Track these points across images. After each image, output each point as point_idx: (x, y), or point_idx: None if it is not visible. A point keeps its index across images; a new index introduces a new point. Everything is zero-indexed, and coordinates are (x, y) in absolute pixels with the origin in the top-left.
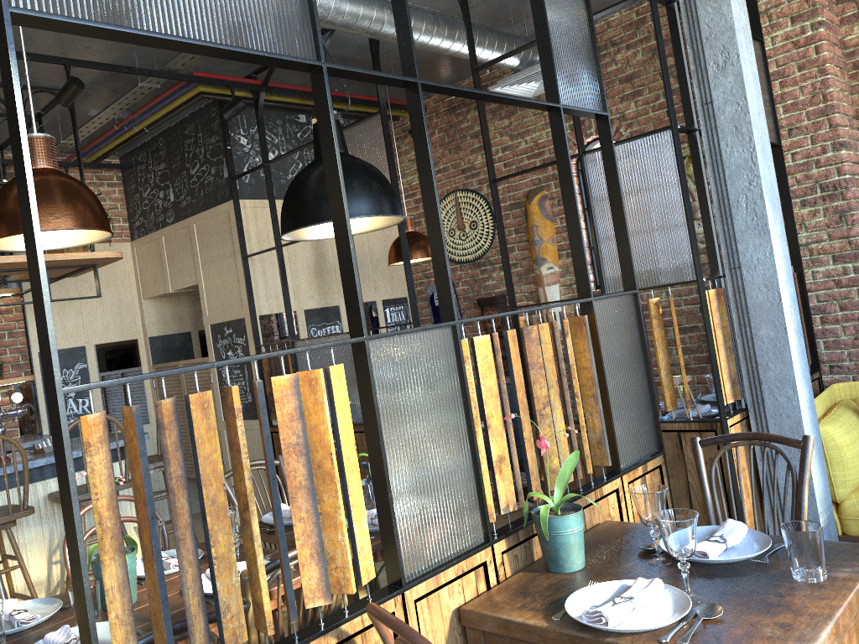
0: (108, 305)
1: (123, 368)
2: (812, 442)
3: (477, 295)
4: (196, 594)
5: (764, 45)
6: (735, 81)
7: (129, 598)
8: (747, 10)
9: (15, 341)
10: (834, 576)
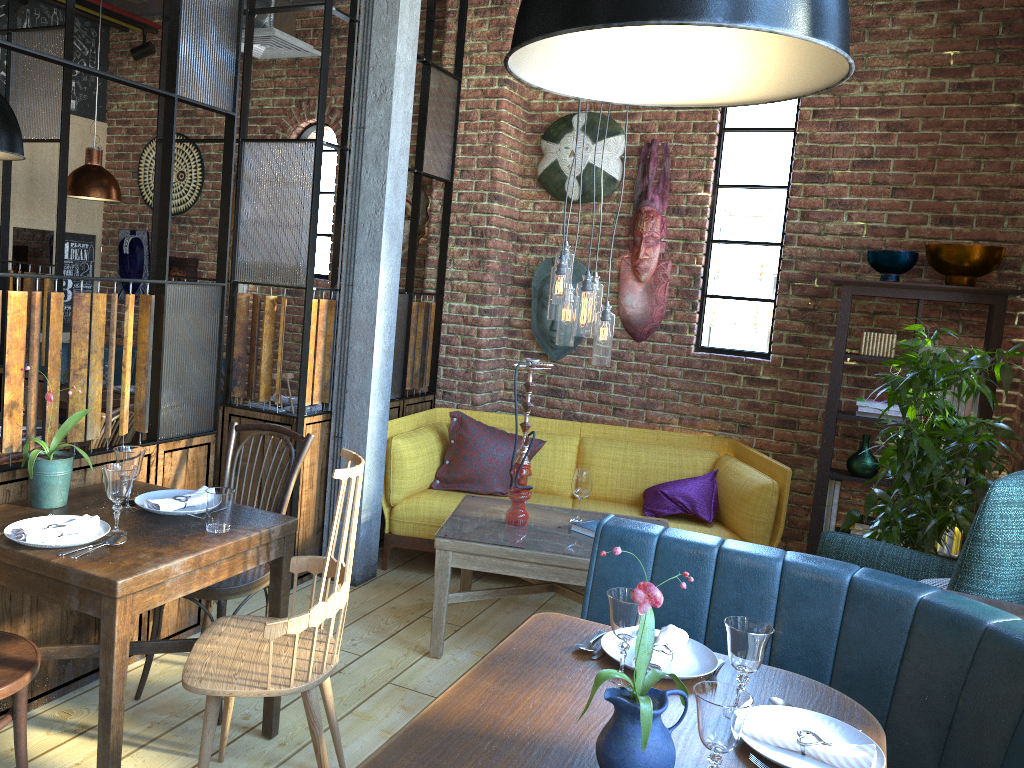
0: None
1: None
2: (311, 439)
3: (171, 253)
4: None
5: (461, 85)
6: (385, 116)
7: None
8: (457, 46)
9: None
10: (235, 531)
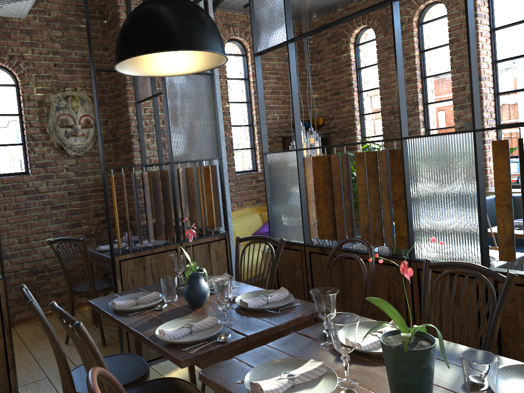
0: None
1: None
2: None
3: None
4: None
5: None
6: None
7: None
8: None
9: None
10: None
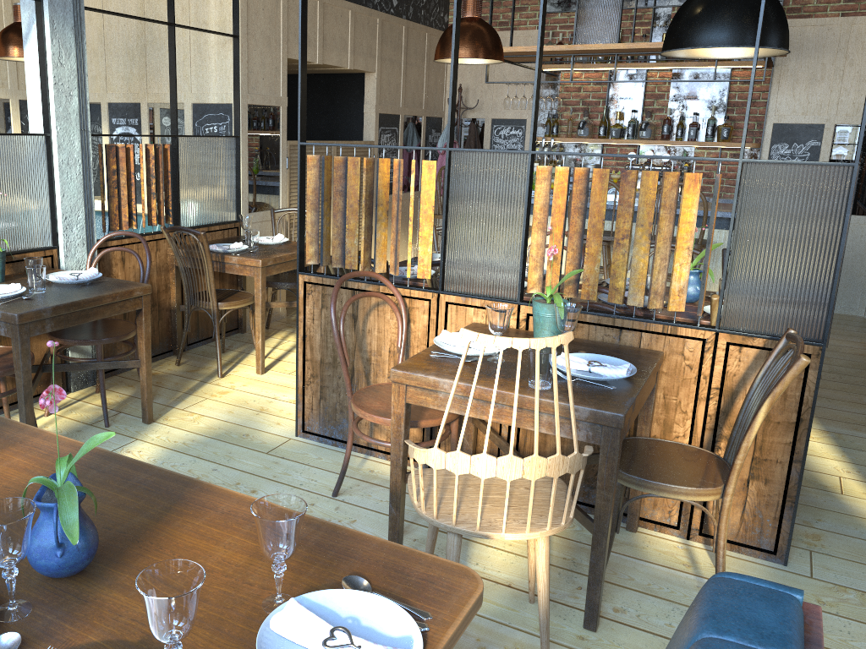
0: (865, 85)
1: (861, 154)
2: (798, 363)
3: None
4: (338, 240)
5: None
6: None
7: (317, 229)
8: None
9: (754, 110)
10: (544, 392)
